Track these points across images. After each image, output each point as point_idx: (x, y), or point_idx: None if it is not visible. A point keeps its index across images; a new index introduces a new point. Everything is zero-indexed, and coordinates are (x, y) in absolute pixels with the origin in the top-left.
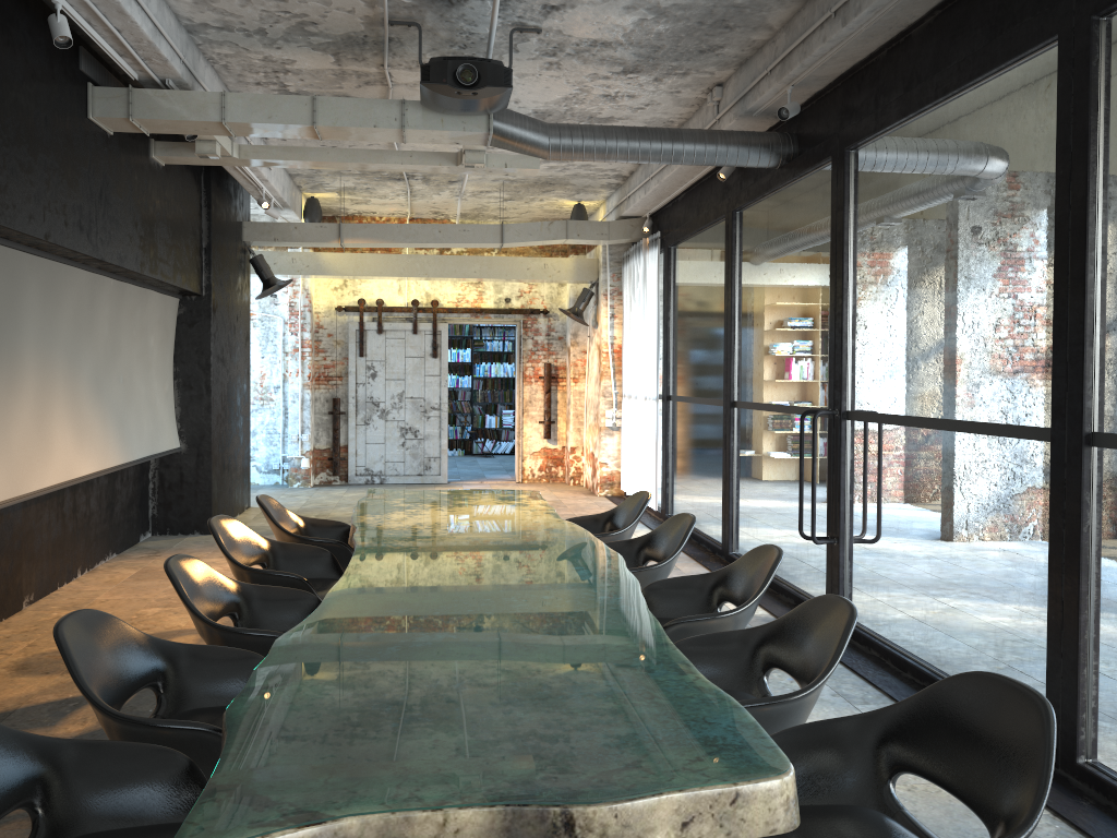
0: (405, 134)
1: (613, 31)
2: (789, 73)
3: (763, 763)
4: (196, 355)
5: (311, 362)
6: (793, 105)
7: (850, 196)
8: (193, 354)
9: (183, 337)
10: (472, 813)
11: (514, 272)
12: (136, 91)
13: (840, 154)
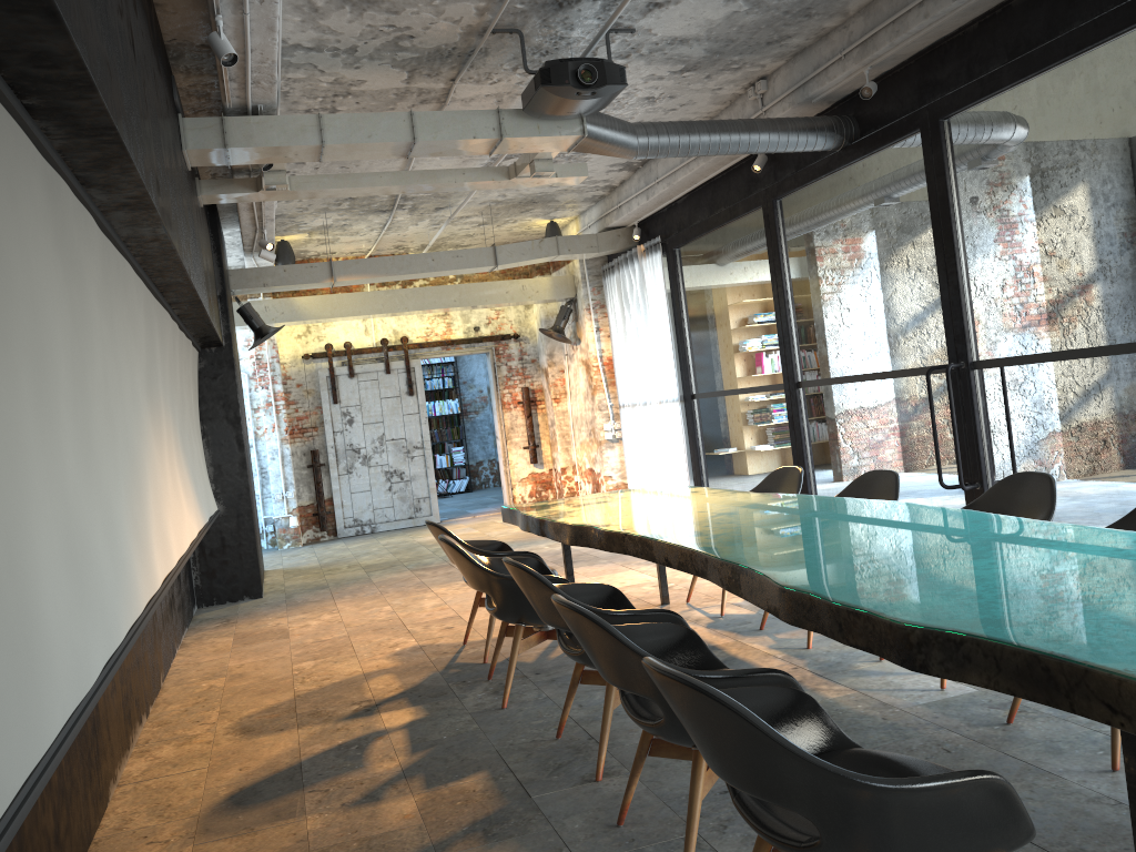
0: (498, 144)
1: (700, 26)
2: (873, 54)
3: None
4: (224, 409)
5: (286, 415)
6: (873, 84)
7: (949, 162)
8: (220, 408)
9: (207, 392)
10: None
11: (493, 297)
12: (230, 119)
13: (933, 124)
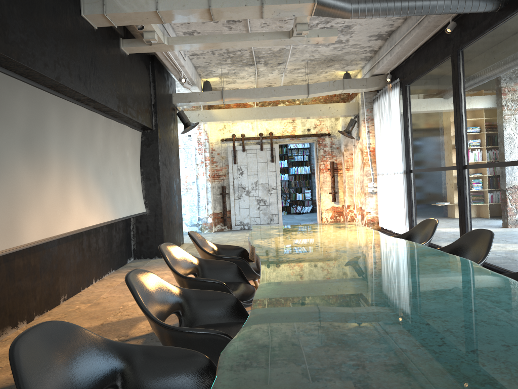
0: (263, 10)
1: None
2: None
3: None
4: (152, 161)
5: (210, 168)
6: None
7: None
8: (150, 161)
9: (144, 153)
10: None
11: (313, 112)
12: None
13: None
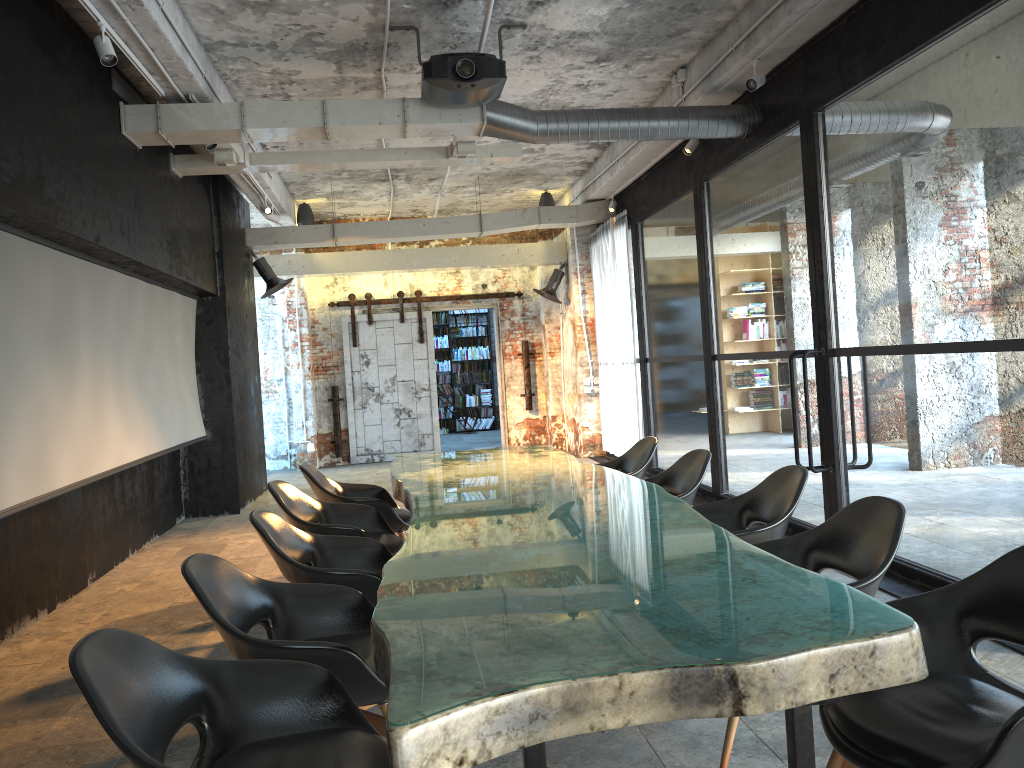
0: (406, 129)
1: (591, 21)
2: (755, 47)
3: (888, 620)
4: (216, 350)
5: (310, 355)
6: (759, 76)
7: (820, 154)
8: (213, 349)
9: (203, 335)
10: (644, 676)
11: (491, 258)
12: (163, 106)
13: (808, 116)
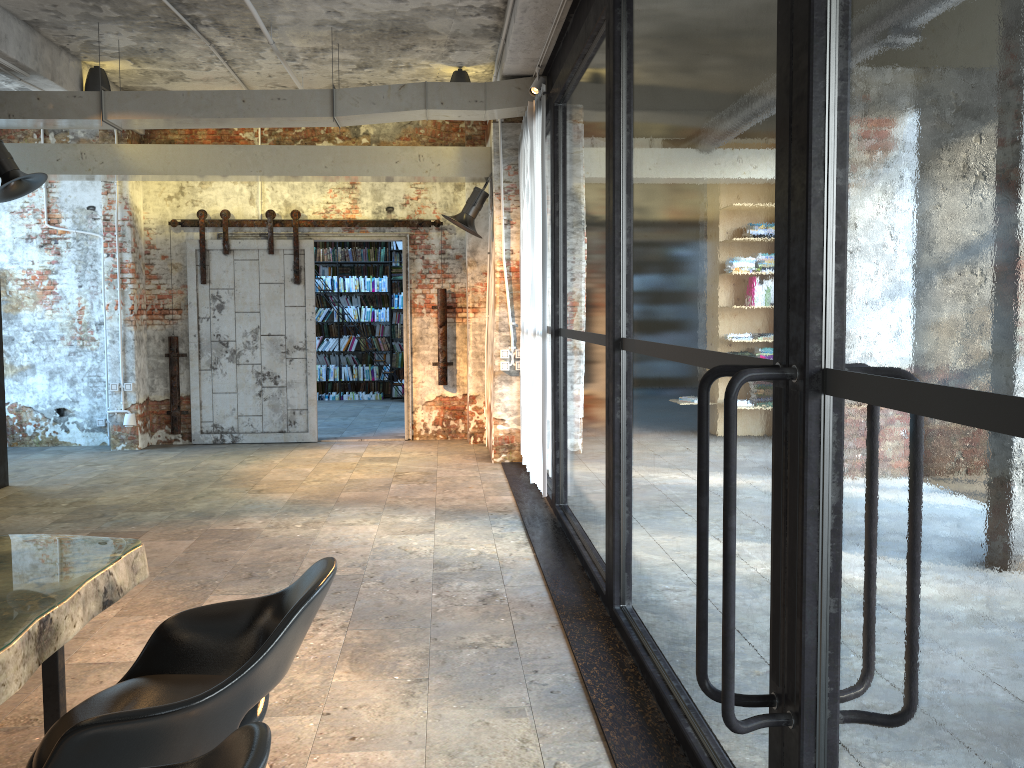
0: None
1: None
2: None
3: None
4: None
5: (134, 292)
6: None
7: None
8: None
9: None
10: None
11: (378, 166)
12: None
13: None
